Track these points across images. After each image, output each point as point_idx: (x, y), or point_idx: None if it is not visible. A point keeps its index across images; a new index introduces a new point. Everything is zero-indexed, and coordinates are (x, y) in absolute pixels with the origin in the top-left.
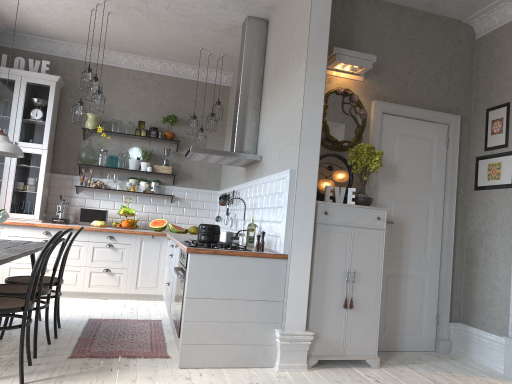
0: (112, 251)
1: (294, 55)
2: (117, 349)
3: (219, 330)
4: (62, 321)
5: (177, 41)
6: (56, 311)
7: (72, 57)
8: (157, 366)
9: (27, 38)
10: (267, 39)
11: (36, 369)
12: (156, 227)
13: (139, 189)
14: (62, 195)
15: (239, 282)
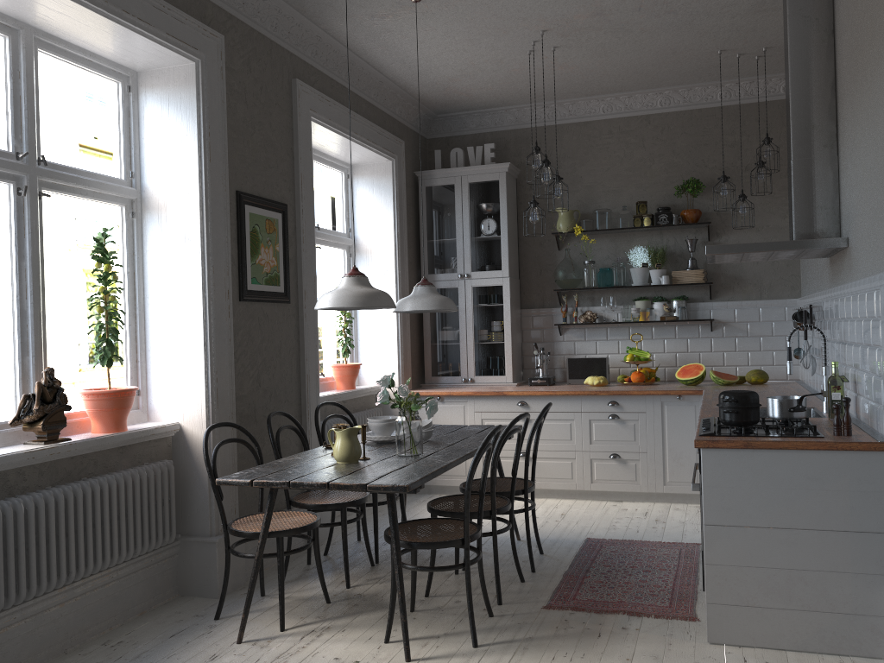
0: (618, 425)
1: (874, 33)
2: (616, 597)
3: (773, 583)
4: (548, 541)
5: (675, 53)
6: (529, 532)
7: (524, 126)
8: (672, 636)
9: (462, 116)
10: (834, 2)
11: (498, 623)
12: (687, 379)
13: (653, 316)
14: (540, 341)
15: (801, 498)
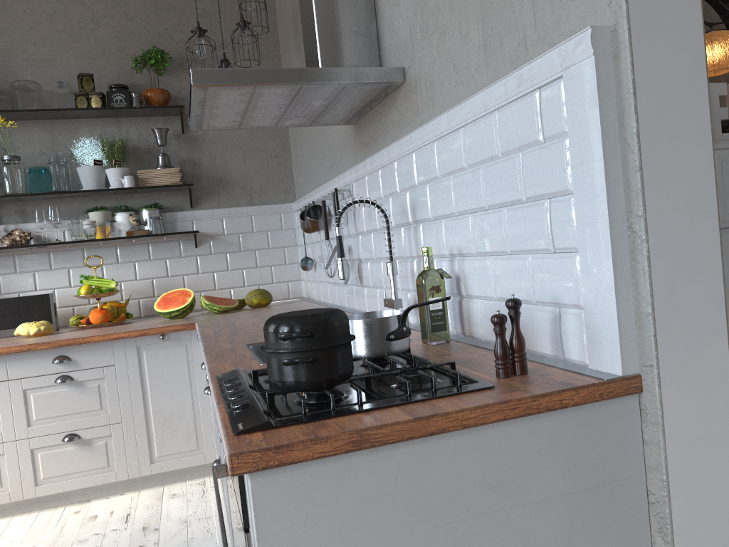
0: (73, 390)
1: None
2: None
3: None
4: None
5: None
6: None
7: None
8: None
9: None
10: None
11: None
12: (171, 311)
13: (117, 232)
14: None
15: (480, 535)
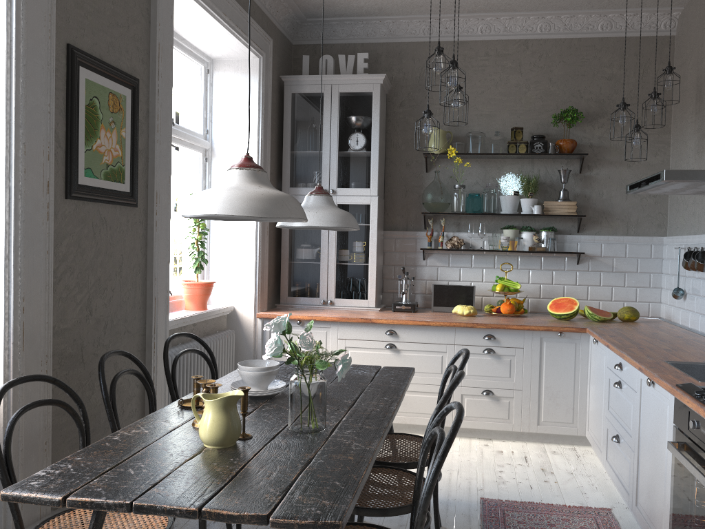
0: (493, 360)
1: None
2: None
3: None
4: (439, 504)
5: None
6: (438, 511)
7: (398, 40)
8: None
9: (333, 23)
10: None
11: None
12: (561, 314)
13: (522, 246)
14: (402, 264)
15: None
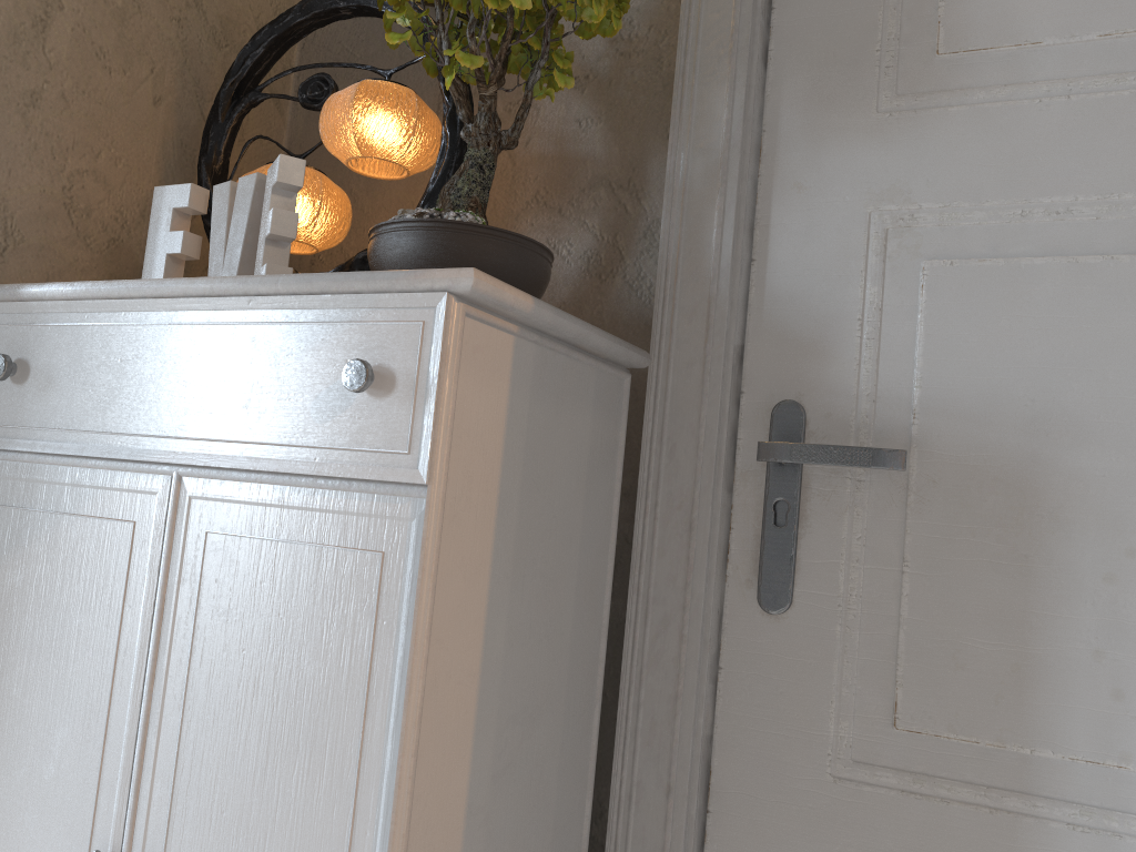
0: None
1: None
2: None
3: None
4: None
5: None
6: None
7: None
8: None
9: None
10: None
11: None
12: None
13: None
14: None
15: None
